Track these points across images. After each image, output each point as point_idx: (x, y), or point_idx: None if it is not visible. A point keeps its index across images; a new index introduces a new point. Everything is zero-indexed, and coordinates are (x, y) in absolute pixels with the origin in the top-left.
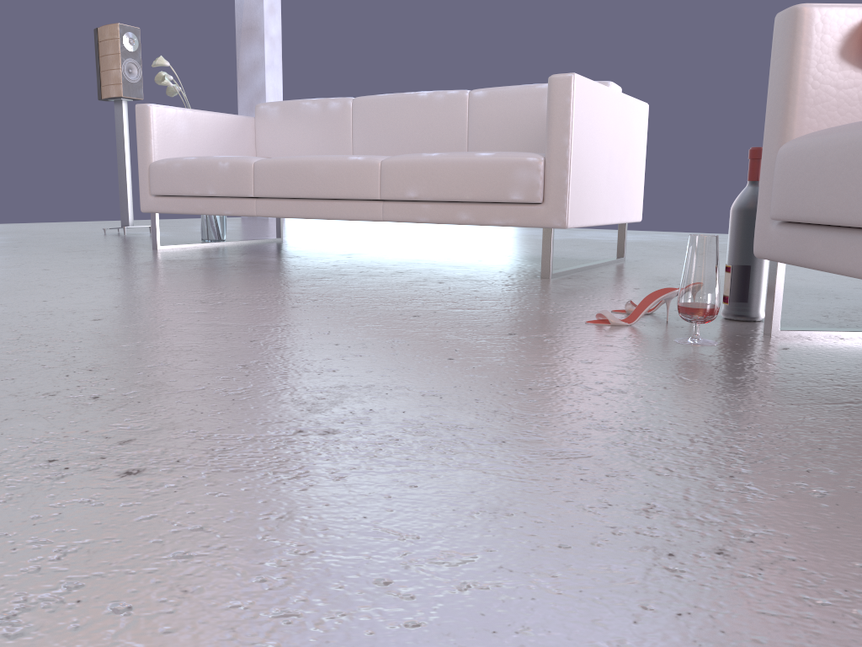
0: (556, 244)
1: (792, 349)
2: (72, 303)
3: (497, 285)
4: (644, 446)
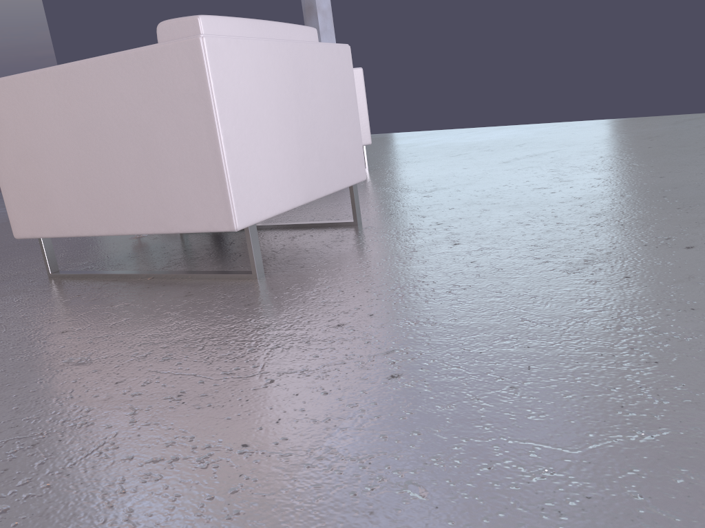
0: (401, 153)
1: (157, 238)
2: (7, 227)
3: None
4: None
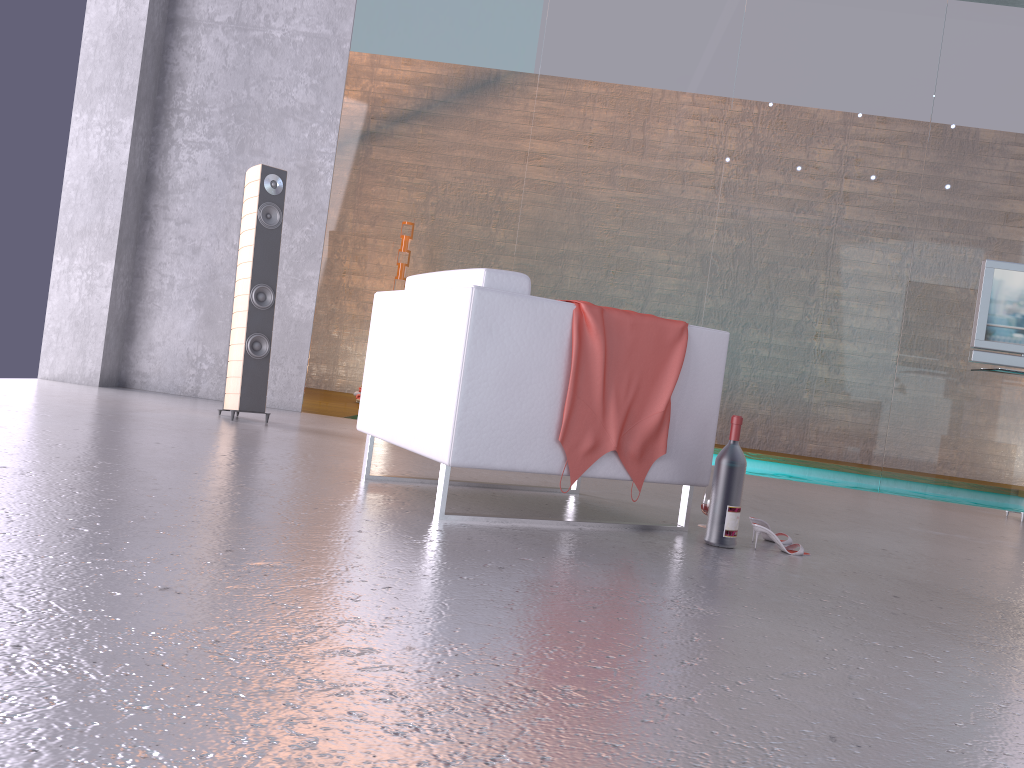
0: None
1: (660, 521)
2: None
3: (1014, 601)
4: (661, 497)
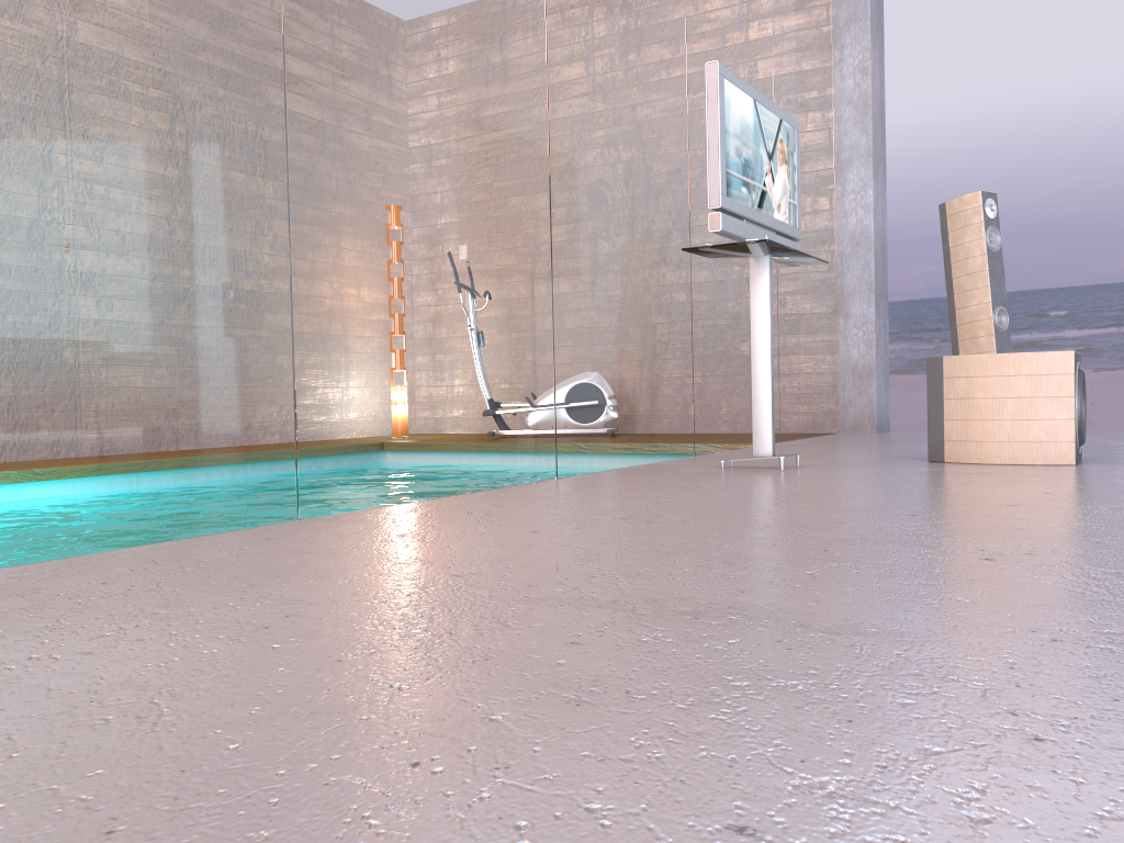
0: None
1: None
2: None
3: None
4: None
